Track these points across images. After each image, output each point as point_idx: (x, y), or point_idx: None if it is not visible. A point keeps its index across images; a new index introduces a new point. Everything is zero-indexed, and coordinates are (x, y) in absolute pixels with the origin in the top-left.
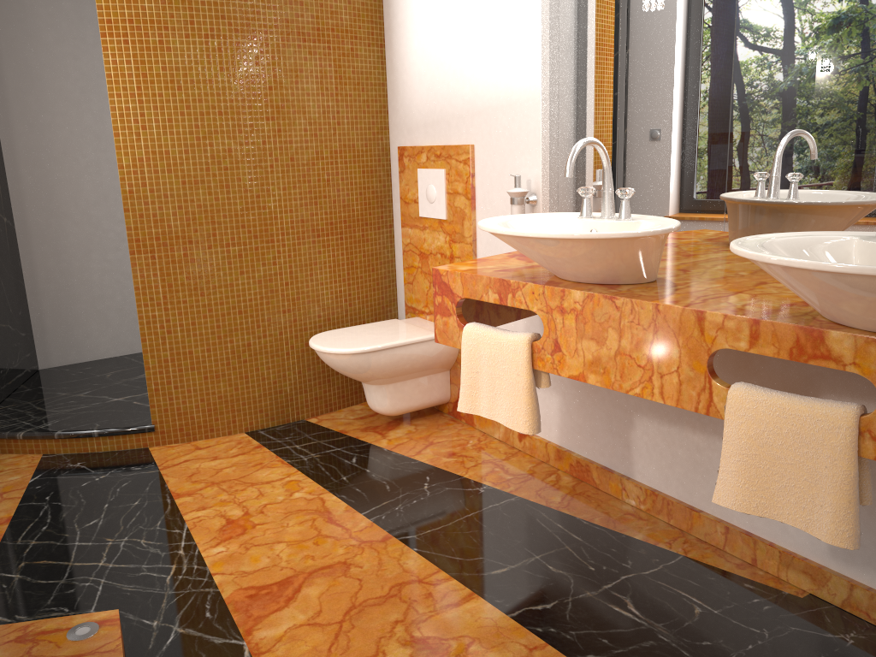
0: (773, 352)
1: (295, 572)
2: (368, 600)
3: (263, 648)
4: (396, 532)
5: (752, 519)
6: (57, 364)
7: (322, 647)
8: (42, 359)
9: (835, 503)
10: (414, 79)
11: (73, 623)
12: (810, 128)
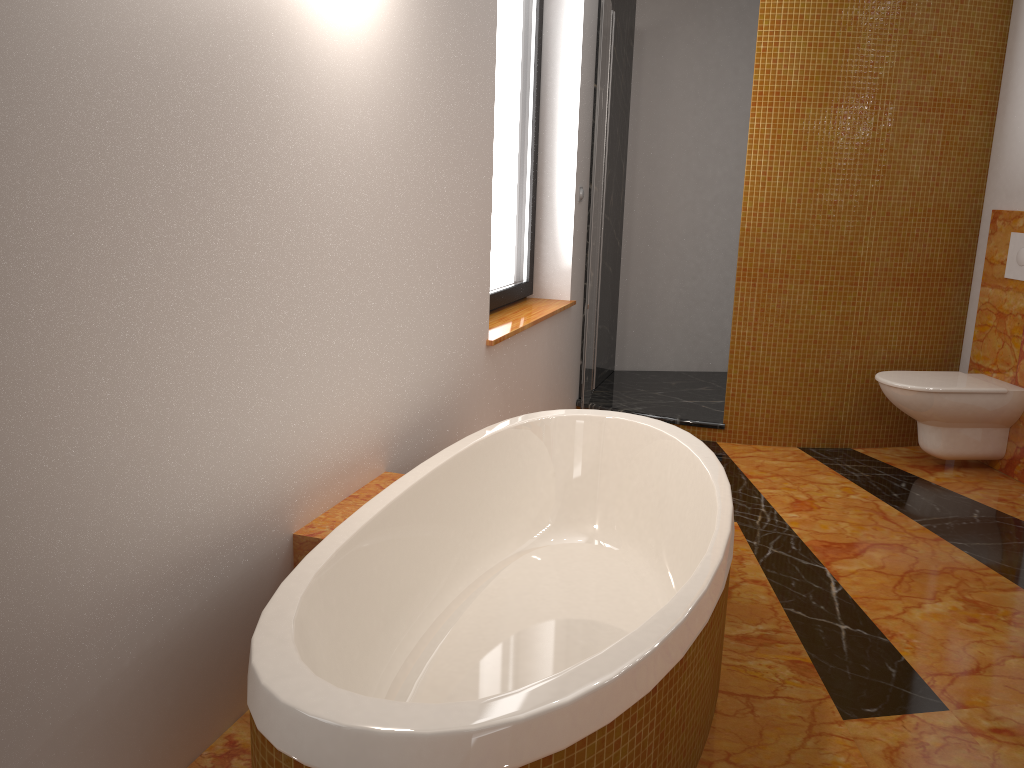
0: None
1: (859, 541)
2: (923, 570)
3: (840, 574)
4: (947, 538)
5: None
6: (628, 368)
7: (887, 584)
8: (618, 362)
9: None
10: (1023, 148)
11: None
12: None
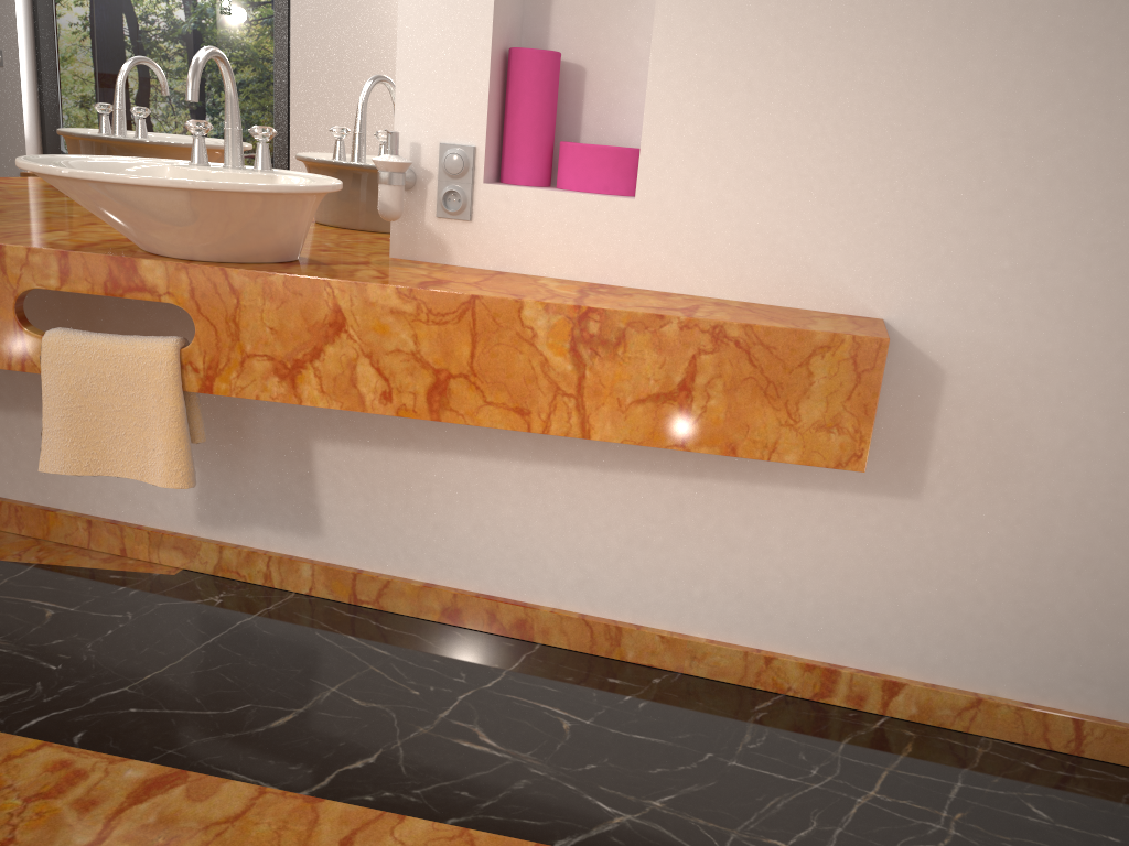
0: (88, 288)
1: None
2: None
3: None
4: None
5: (117, 505)
6: None
7: None
8: None
9: (166, 443)
10: None
11: None
12: (133, 47)
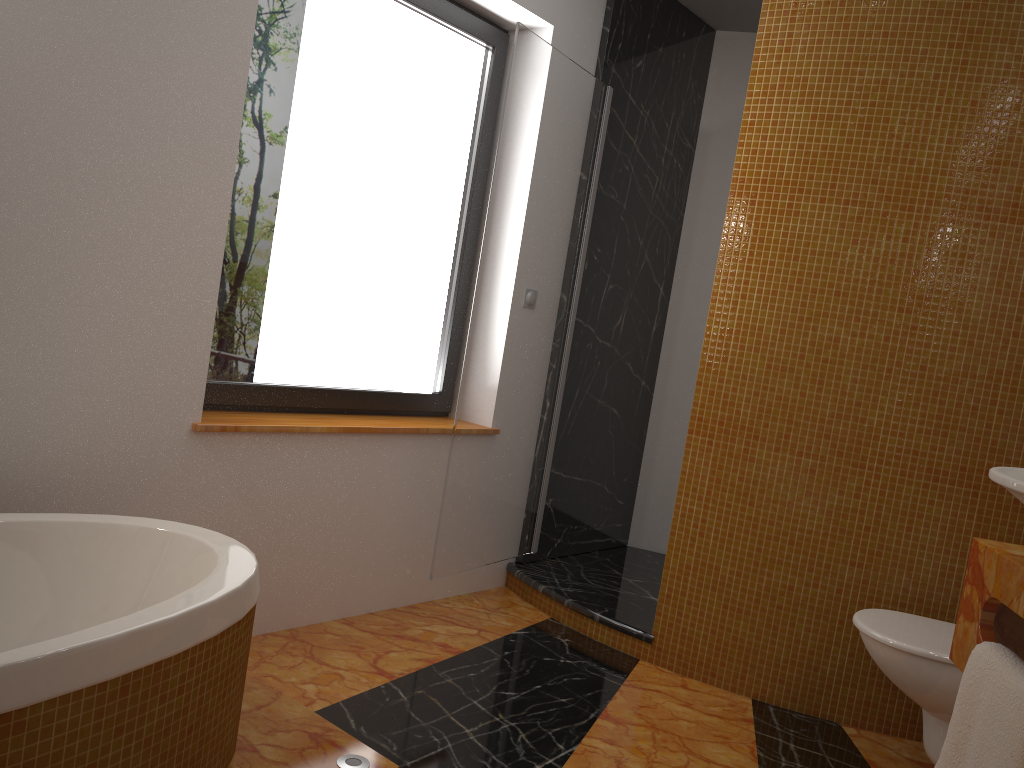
0: None
1: None
2: None
3: None
4: None
5: None
6: (646, 546)
7: None
8: (633, 536)
9: None
10: None
11: (357, 751)
12: None
